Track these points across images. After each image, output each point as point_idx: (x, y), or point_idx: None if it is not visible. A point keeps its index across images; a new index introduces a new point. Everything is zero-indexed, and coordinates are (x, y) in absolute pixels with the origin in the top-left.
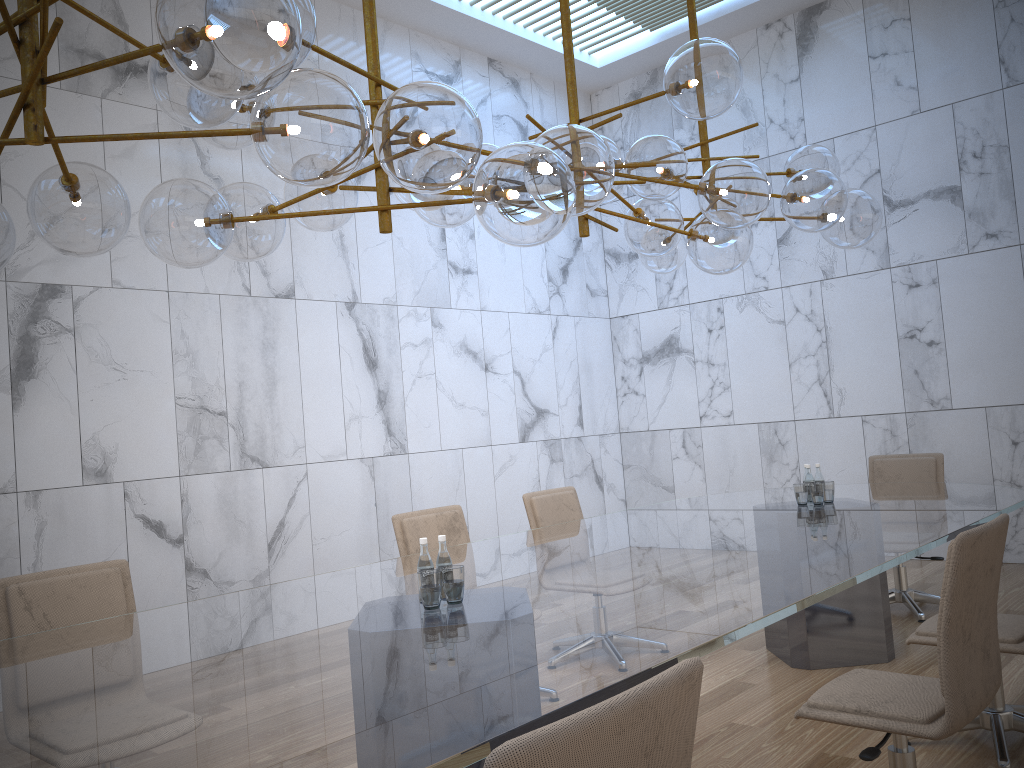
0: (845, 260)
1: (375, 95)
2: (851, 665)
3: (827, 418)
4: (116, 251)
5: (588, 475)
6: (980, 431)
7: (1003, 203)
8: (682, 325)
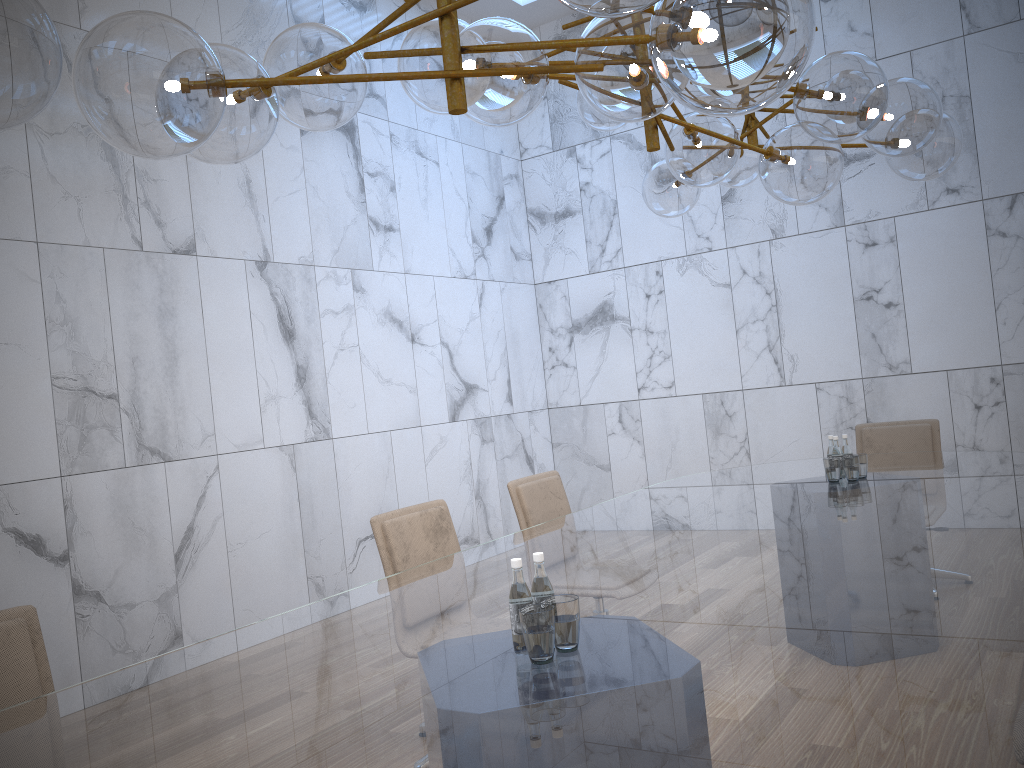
0: (796, 218)
1: None
2: None
3: (778, 386)
4: None
5: (519, 456)
6: (941, 396)
7: (965, 156)
8: (617, 290)
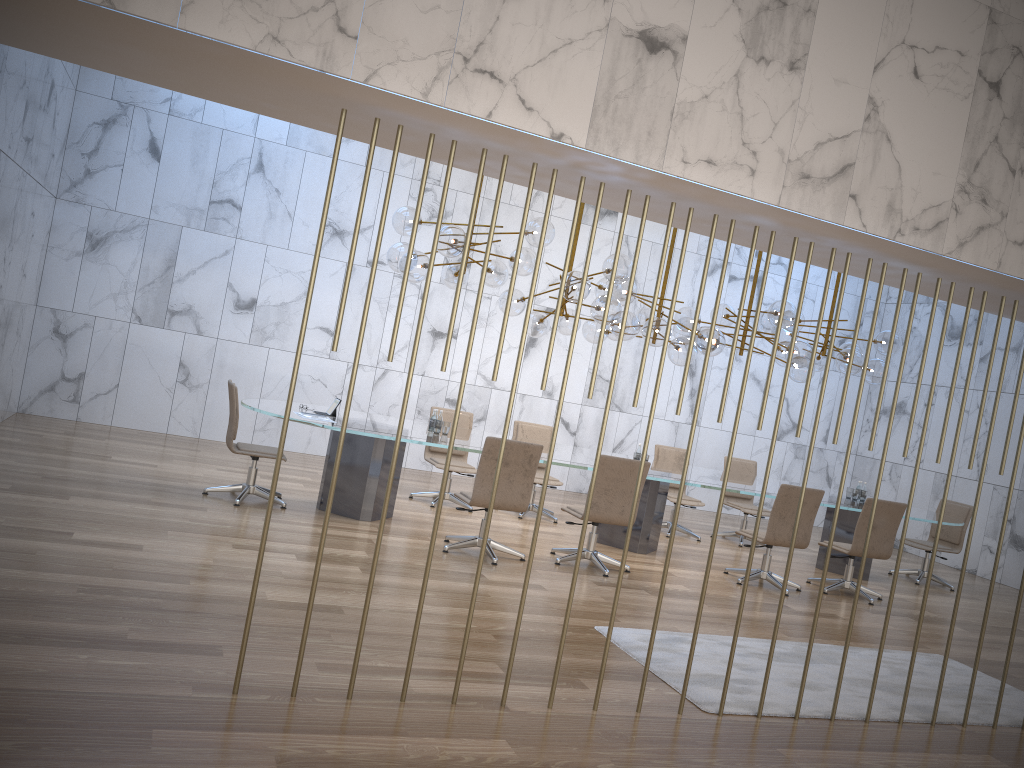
0: (1013, 383)
1: (660, 302)
2: (841, 574)
3: (975, 480)
4: None
5: (821, 474)
6: None
7: None
8: (910, 396)
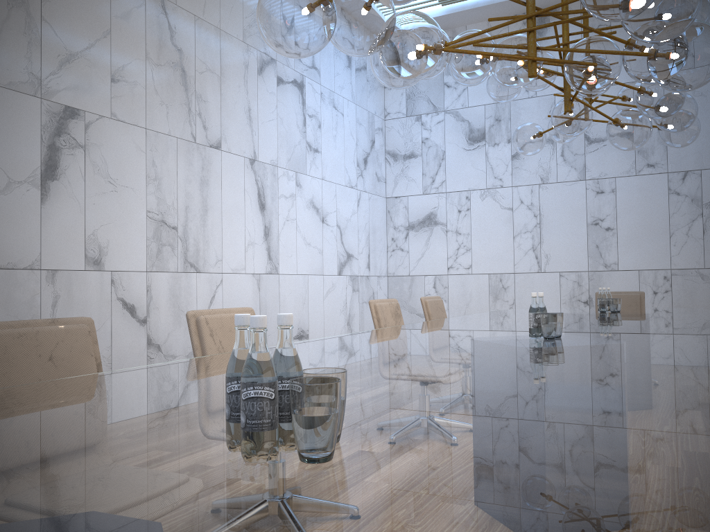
0: (556, 172)
1: None
2: None
3: (536, 272)
4: (115, 90)
5: None
6: (634, 285)
7: (659, 146)
8: (440, 206)
